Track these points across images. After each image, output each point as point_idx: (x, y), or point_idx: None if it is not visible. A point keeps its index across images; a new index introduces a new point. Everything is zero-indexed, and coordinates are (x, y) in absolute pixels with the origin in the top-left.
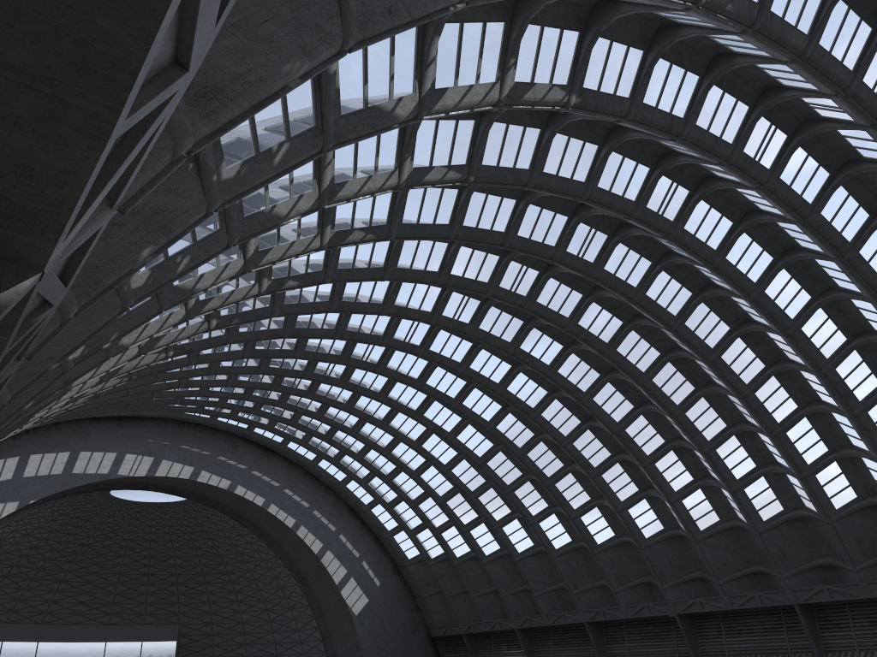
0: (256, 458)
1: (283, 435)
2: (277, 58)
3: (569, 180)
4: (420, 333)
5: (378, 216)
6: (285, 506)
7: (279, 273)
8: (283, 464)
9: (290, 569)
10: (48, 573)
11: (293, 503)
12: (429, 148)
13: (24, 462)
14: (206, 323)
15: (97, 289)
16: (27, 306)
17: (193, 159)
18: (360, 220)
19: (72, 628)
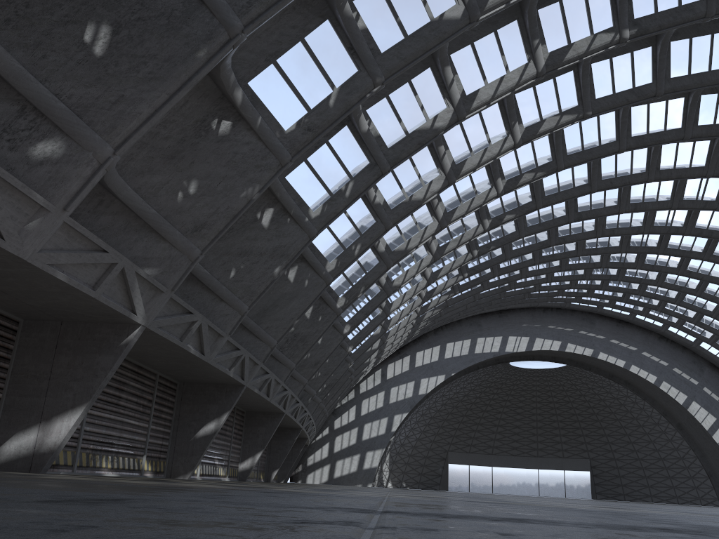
0: (612, 330)
1: (625, 310)
2: (234, 194)
3: (707, 72)
4: (680, 215)
5: (542, 157)
6: (645, 366)
7: (496, 212)
8: (637, 332)
9: (666, 417)
10: (487, 420)
11: (652, 363)
12: (534, 108)
13: (443, 348)
14: (470, 254)
15: (254, 295)
16: (159, 332)
17: (288, 216)
18: (526, 165)
19: (512, 458)
